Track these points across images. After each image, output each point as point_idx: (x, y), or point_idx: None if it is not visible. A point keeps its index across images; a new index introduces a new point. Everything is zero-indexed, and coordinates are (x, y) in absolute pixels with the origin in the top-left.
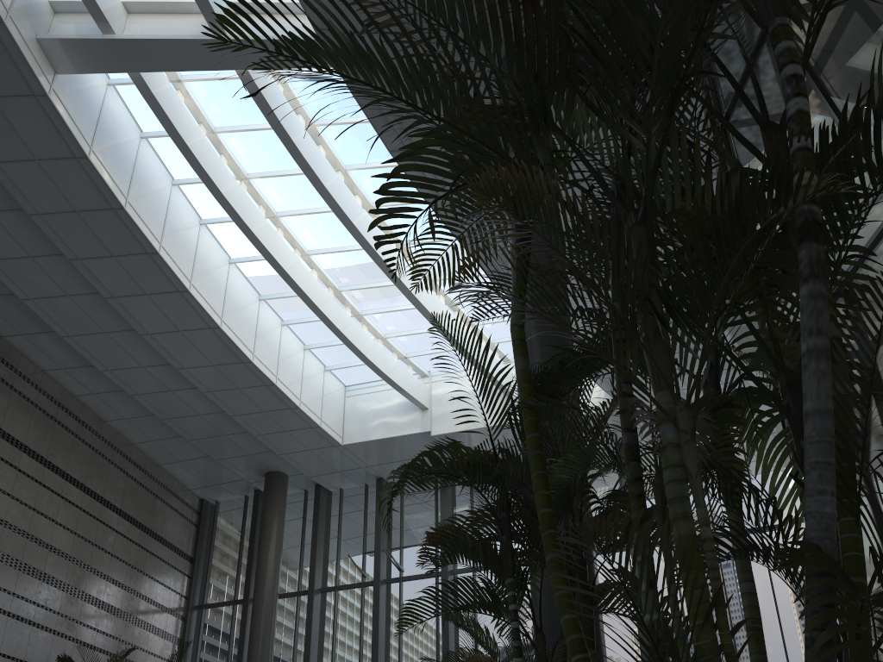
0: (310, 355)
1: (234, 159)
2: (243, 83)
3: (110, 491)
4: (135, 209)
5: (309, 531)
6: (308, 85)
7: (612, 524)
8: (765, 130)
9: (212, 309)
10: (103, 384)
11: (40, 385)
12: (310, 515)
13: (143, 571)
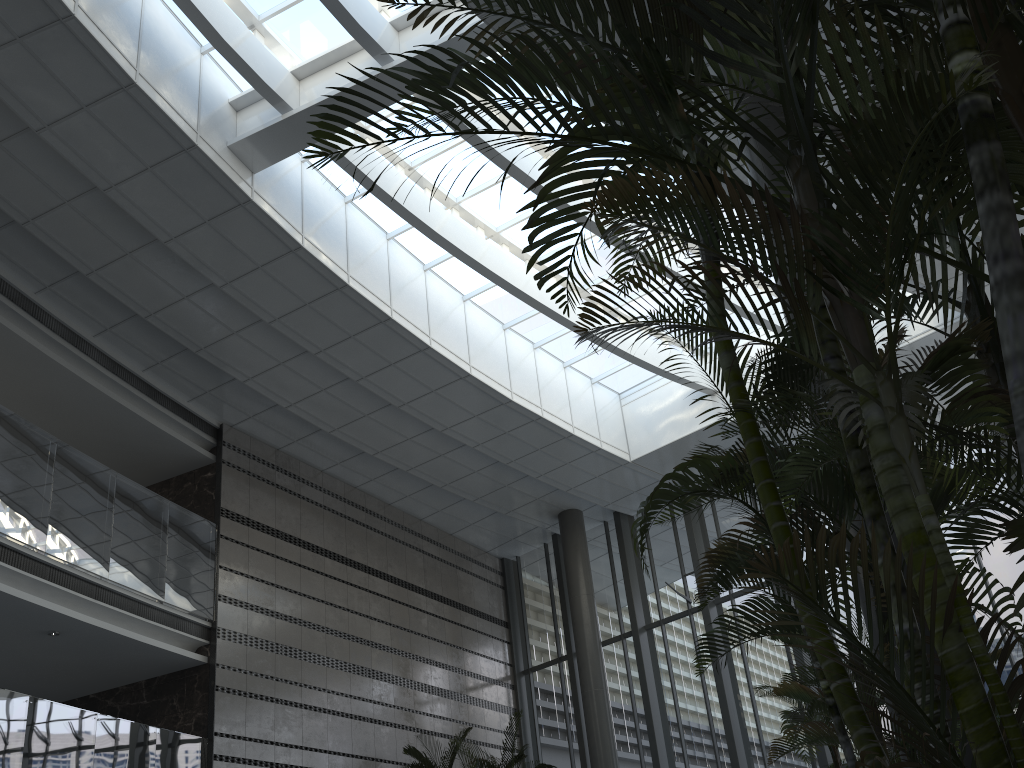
0: (572, 372)
1: (439, 188)
2: None
3: (412, 574)
4: (358, 280)
5: (619, 565)
6: None
7: None
8: None
9: (458, 357)
10: (378, 467)
11: (323, 486)
12: (616, 548)
13: (462, 646)
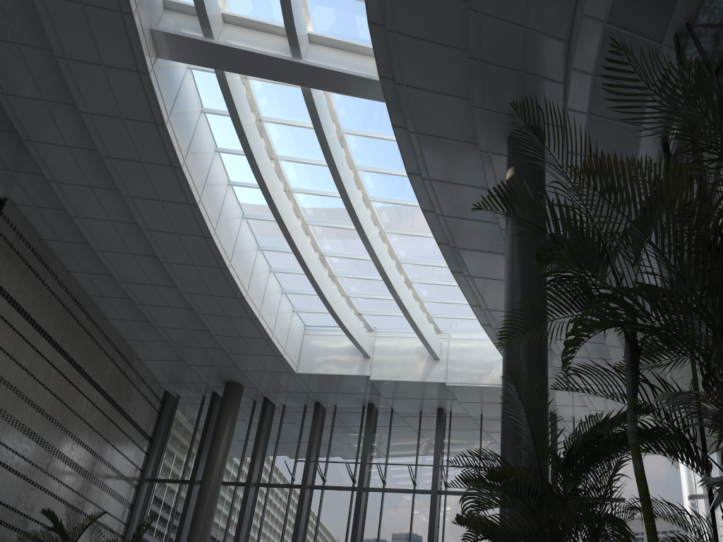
0: (285, 298)
1: (271, 143)
2: (303, 95)
3: (101, 377)
4: (189, 169)
5: (253, 434)
6: (346, 103)
7: None
8: None
9: (225, 253)
10: (115, 290)
11: (64, 283)
12: (255, 422)
13: (114, 445)
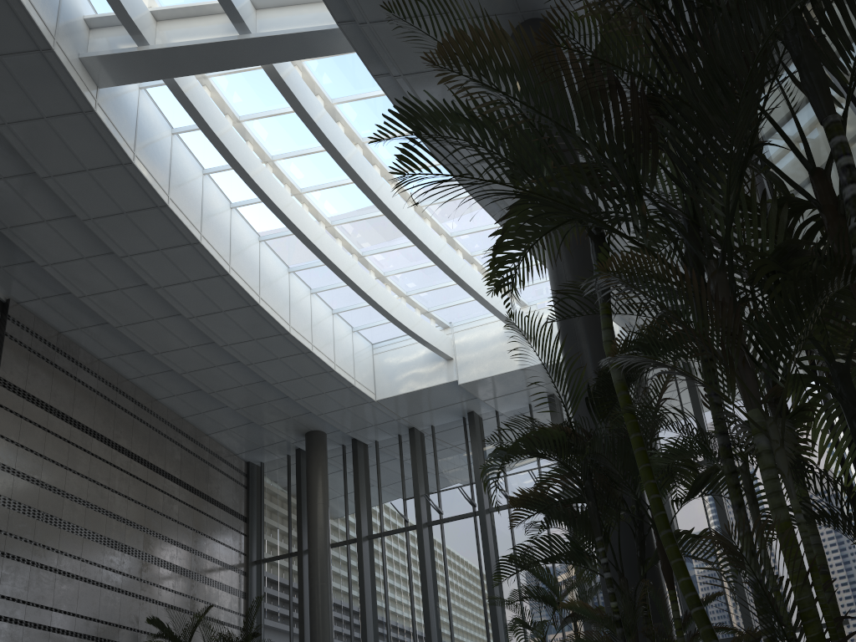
0: (338, 319)
1: (259, 144)
2: (268, 76)
3: (170, 464)
4: (176, 204)
5: (351, 483)
6: (324, 67)
7: (676, 481)
8: (812, 175)
9: (250, 288)
10: (154, 366)
11: (99, 373)
12: (350, 469)
13: (206, 534)
